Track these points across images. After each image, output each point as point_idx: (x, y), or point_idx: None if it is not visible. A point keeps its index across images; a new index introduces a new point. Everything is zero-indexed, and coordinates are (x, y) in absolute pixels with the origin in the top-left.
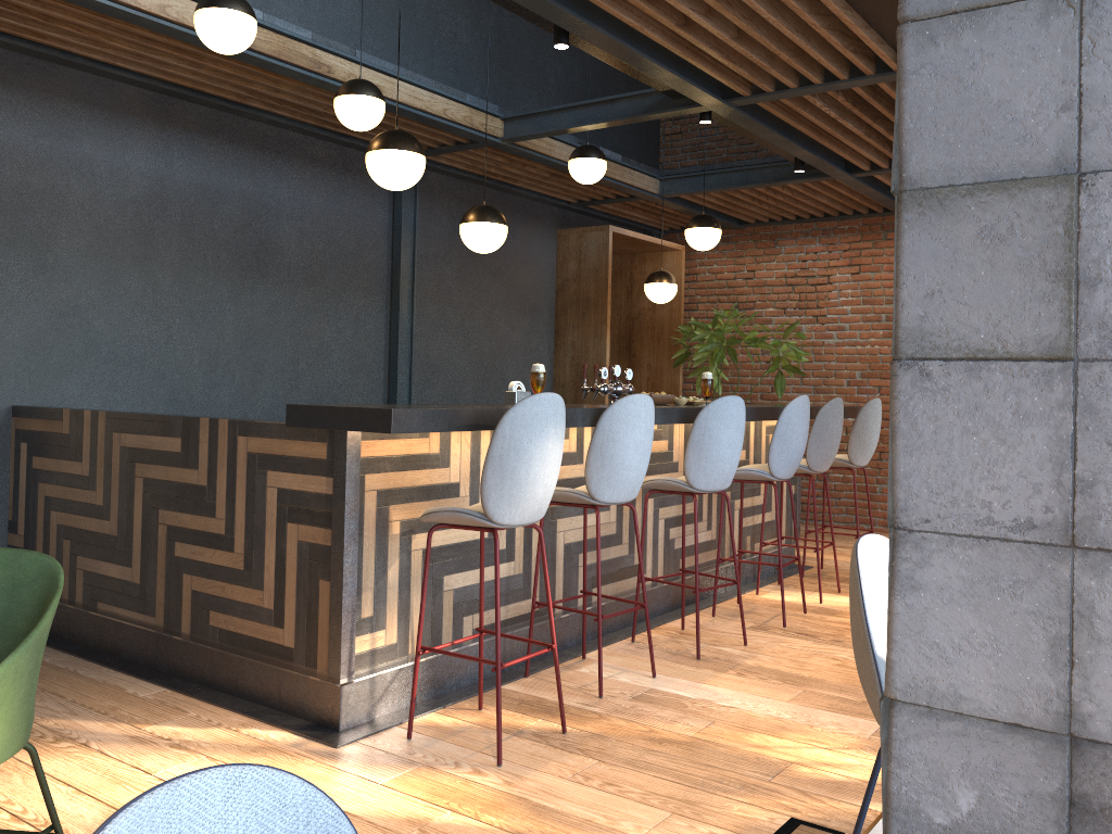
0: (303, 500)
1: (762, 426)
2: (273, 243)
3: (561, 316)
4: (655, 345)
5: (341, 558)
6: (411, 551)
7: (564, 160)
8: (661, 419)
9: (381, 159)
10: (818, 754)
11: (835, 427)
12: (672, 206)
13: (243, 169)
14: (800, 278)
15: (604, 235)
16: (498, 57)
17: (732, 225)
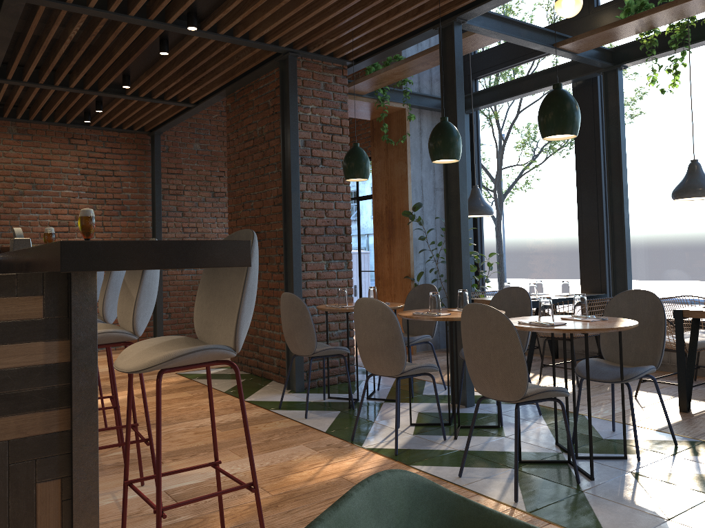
0: None
1: None
2: None
3: None
4: None
5: (94, 439)
6: None
7: None
8: None
9: None
10: (333, 468)
11: None
12: None
13: None
14: None
15: None
16: None
17: None
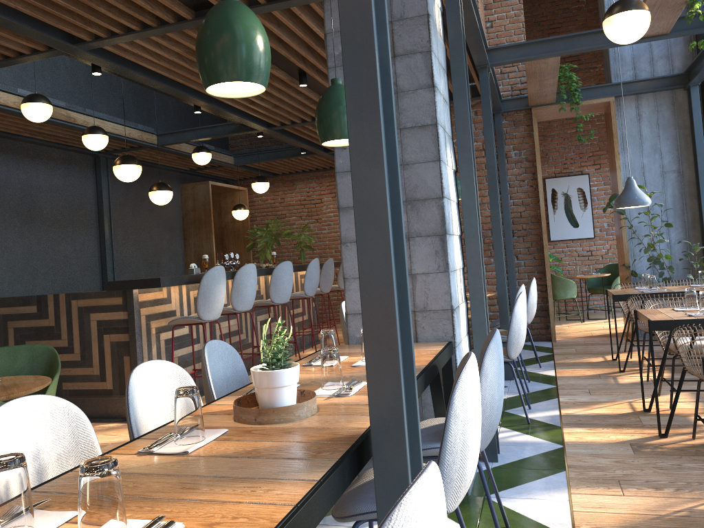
0: (111, 323)
1: (298, 275)
2: (37, 205)
3: (187, 230)
4: (236, 241)
5: (135, 344)
6: (160, 340)
7: (187, 152)
8: (258, 274)
9: (122, 169)
10: None
11: (331, 271)
12: (241, 169)
13: (19, 168)
14: (307, 201)
15: (206, 186)
16: (142, 96)
17: (271, 176)
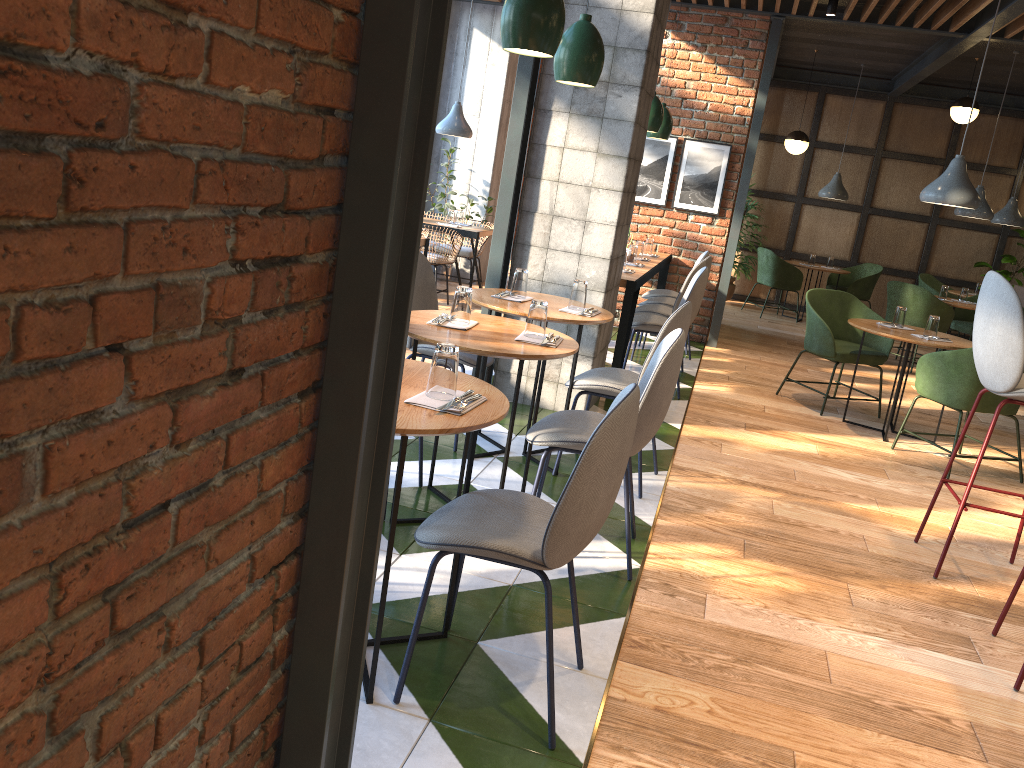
0: None
1: None
2: None
3: None
4: None
5: None
6: None
7: None
8: None
9: None
10: (732, 568)
11: None
12: None
13: None
14: None
15: None
16: None
17: None
